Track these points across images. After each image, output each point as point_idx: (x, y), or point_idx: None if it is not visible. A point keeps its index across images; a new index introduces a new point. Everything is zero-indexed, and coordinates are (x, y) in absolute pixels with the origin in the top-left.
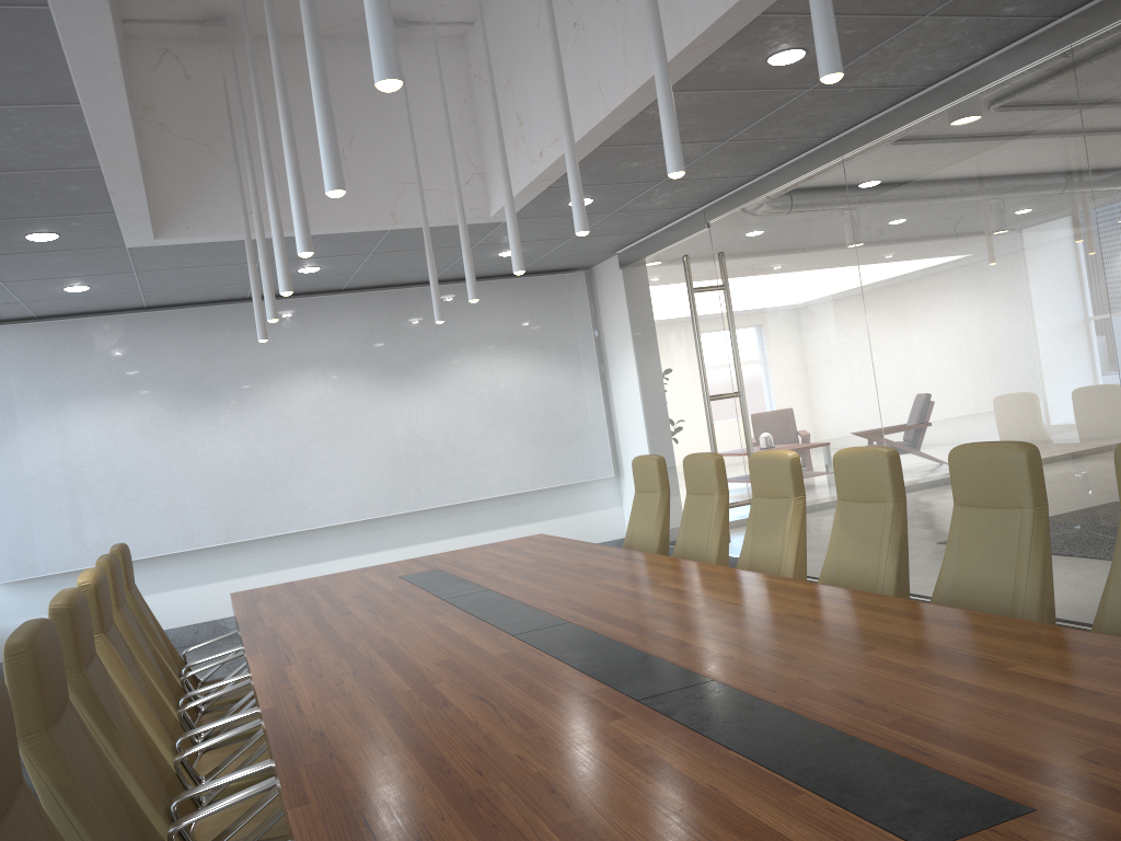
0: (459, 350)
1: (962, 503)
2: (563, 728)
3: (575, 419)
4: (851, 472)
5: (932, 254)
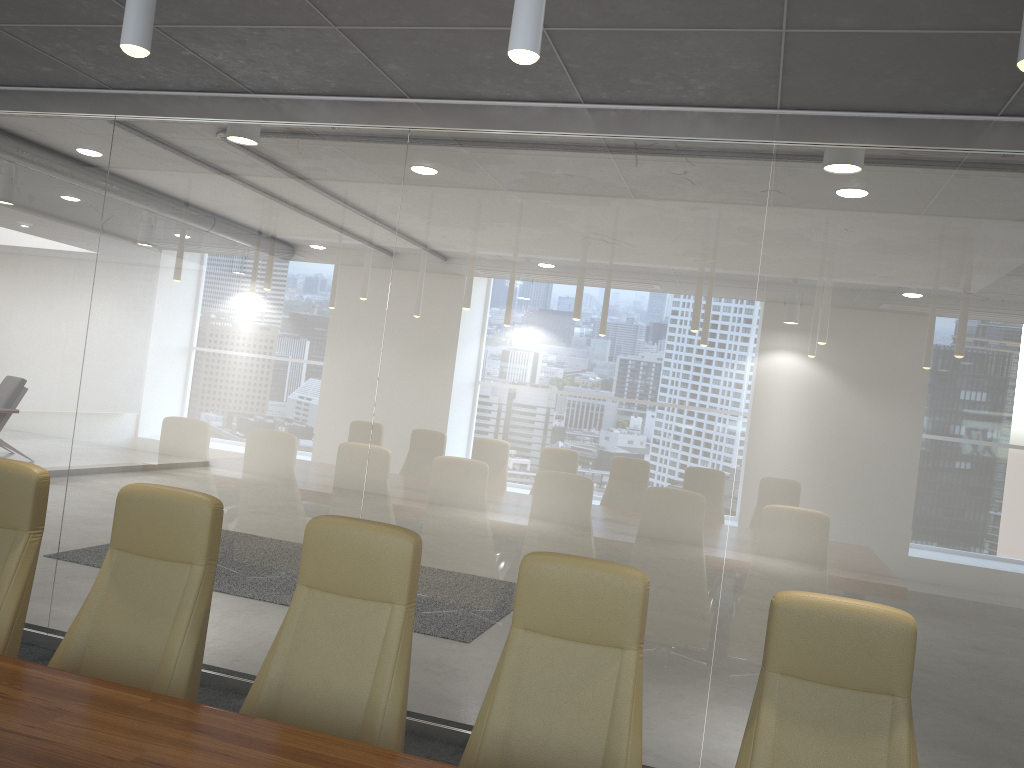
0: None
1: (313, 585)
2: None
3: None
4: (148, 517)
5: (201, 264)
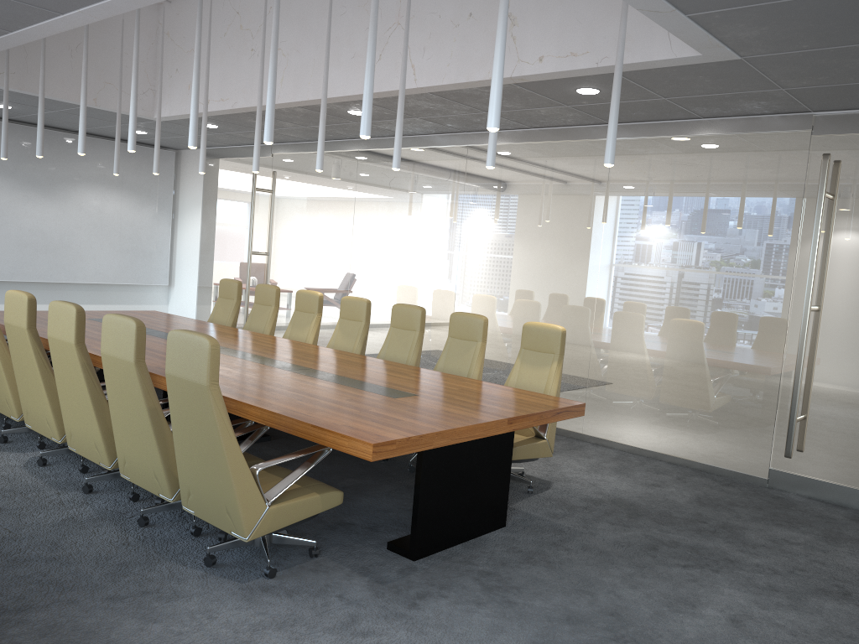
0: (82, 182)
1: (394, 326)
2: (266, 374)
3: (150, 244)
4: (349, 306)
5: (391, 213)
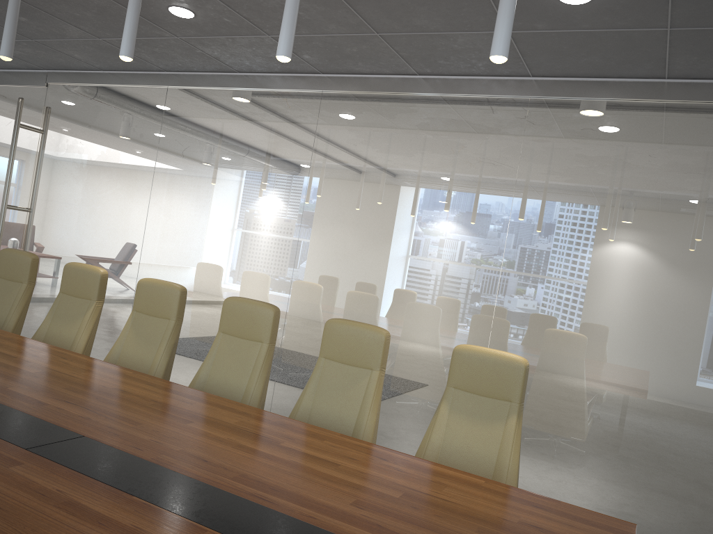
0: None
1: (225, 331)
2: None
3: None
4: (150, 295)
5: (208, 170)
